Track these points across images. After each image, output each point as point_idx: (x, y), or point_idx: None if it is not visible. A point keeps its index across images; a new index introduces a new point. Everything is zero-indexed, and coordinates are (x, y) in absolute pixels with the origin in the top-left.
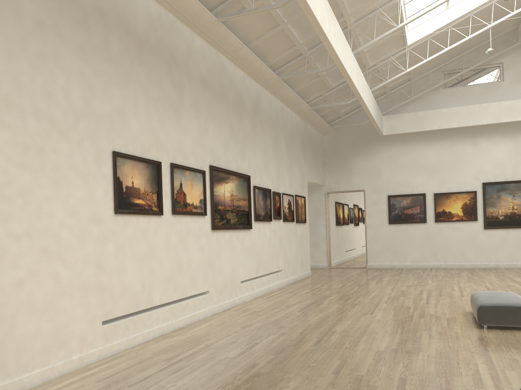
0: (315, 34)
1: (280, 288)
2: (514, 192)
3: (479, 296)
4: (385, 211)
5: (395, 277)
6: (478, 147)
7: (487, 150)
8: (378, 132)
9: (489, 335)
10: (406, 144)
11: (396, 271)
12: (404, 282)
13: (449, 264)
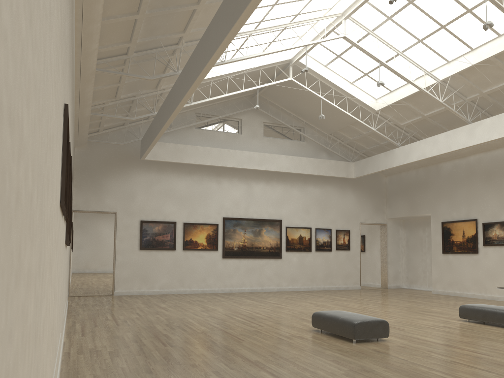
0: (153, 38)
1: (69, 322)
2: (245, 227)
3: (334, 315)
4: (137, 236)
5: (168, 303)
6: (221, 185)
7: (227, 189)
8: (143, 156)
9: (374, 348)
10: (161, 172)
11: (153, 298)
12: (188, 307)
13: (193, 290)
